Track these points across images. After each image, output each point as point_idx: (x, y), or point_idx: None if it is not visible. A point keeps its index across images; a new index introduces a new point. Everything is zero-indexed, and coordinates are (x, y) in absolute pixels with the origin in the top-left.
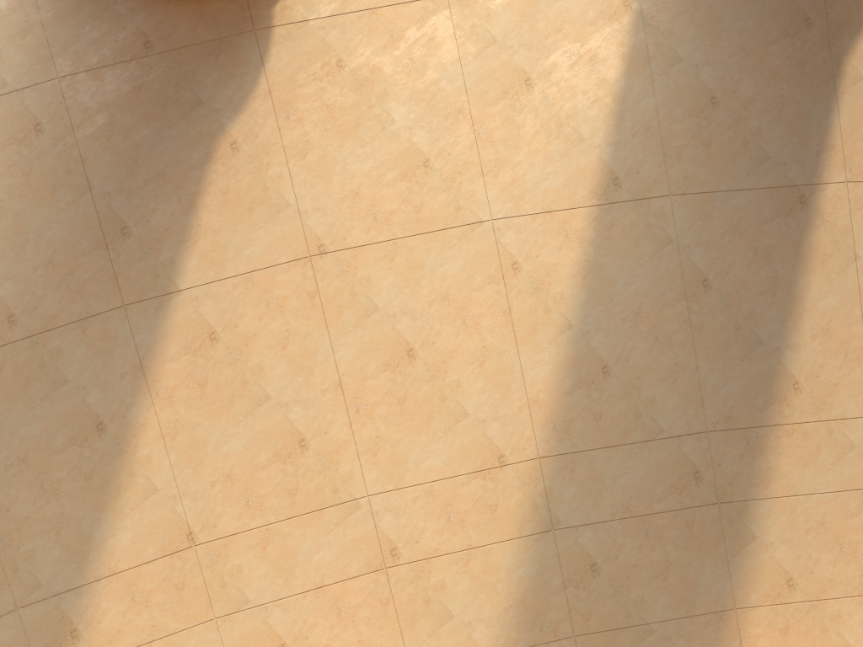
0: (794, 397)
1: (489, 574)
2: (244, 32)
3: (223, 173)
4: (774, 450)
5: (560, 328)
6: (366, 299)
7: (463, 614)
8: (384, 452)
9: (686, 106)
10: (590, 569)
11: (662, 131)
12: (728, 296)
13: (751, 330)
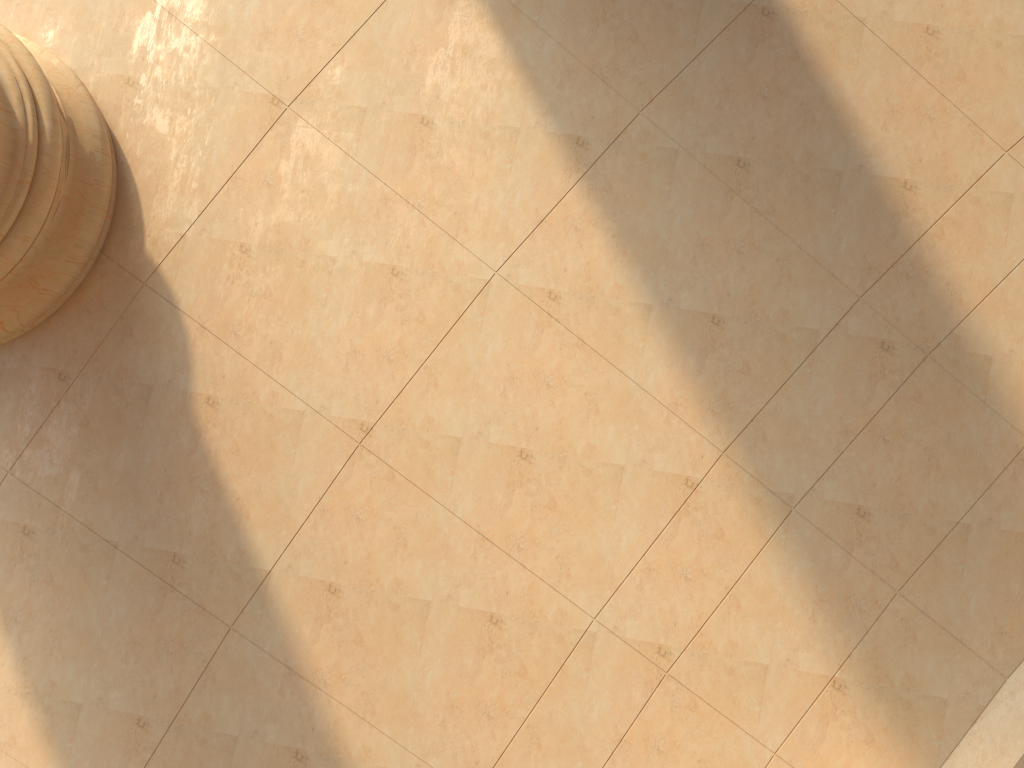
0: (914, 197)
1: (768, 600)
2: (137, 293)
3: (222, 434)
4: (939, 261)
5: (641, 318)
6: (442, 440)
7: (776, 656)
8: (576, 566)
9: (586, 20)
10: (859, 516)
11: (584, 61)
12: (773, 158)
13: (821, 170)
